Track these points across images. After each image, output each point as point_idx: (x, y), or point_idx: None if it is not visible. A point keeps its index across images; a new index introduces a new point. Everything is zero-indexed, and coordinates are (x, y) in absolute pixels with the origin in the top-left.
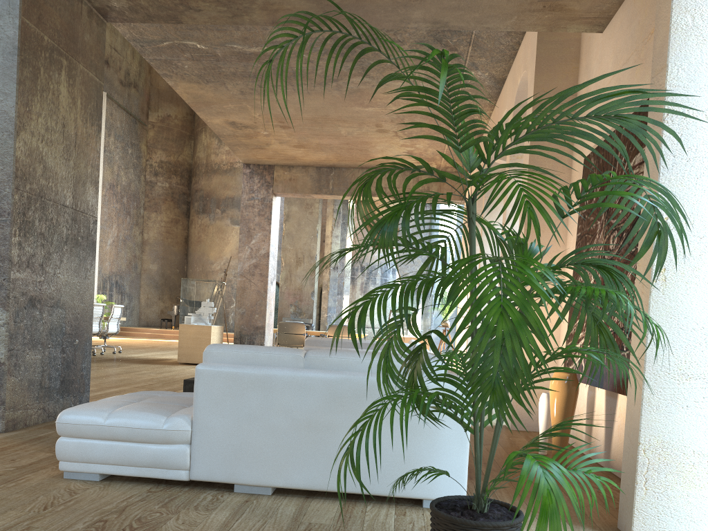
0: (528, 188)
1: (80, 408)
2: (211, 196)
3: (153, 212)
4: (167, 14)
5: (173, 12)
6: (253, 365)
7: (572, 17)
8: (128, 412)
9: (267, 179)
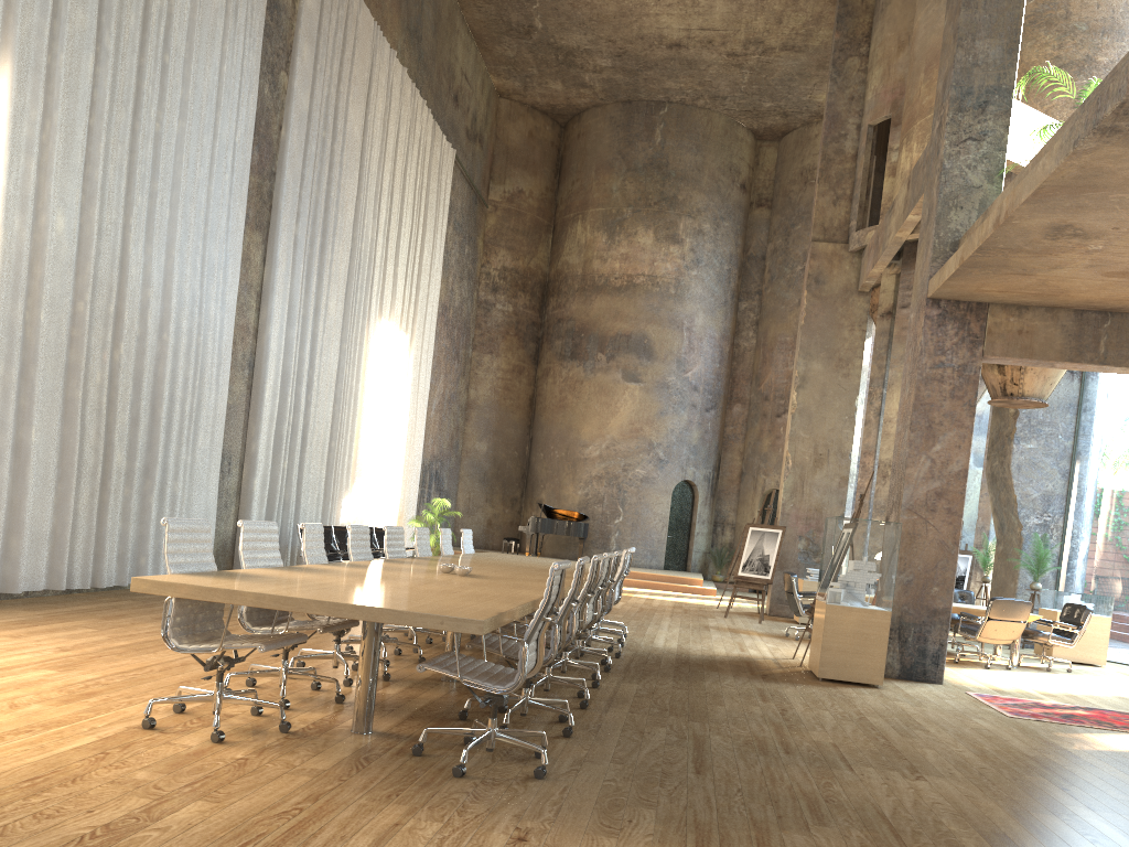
0: None
1: None
2: (589, 330)
3: (487, 354)
4: None
5: None
6: None
7: None
8: None
9: (973, 329)
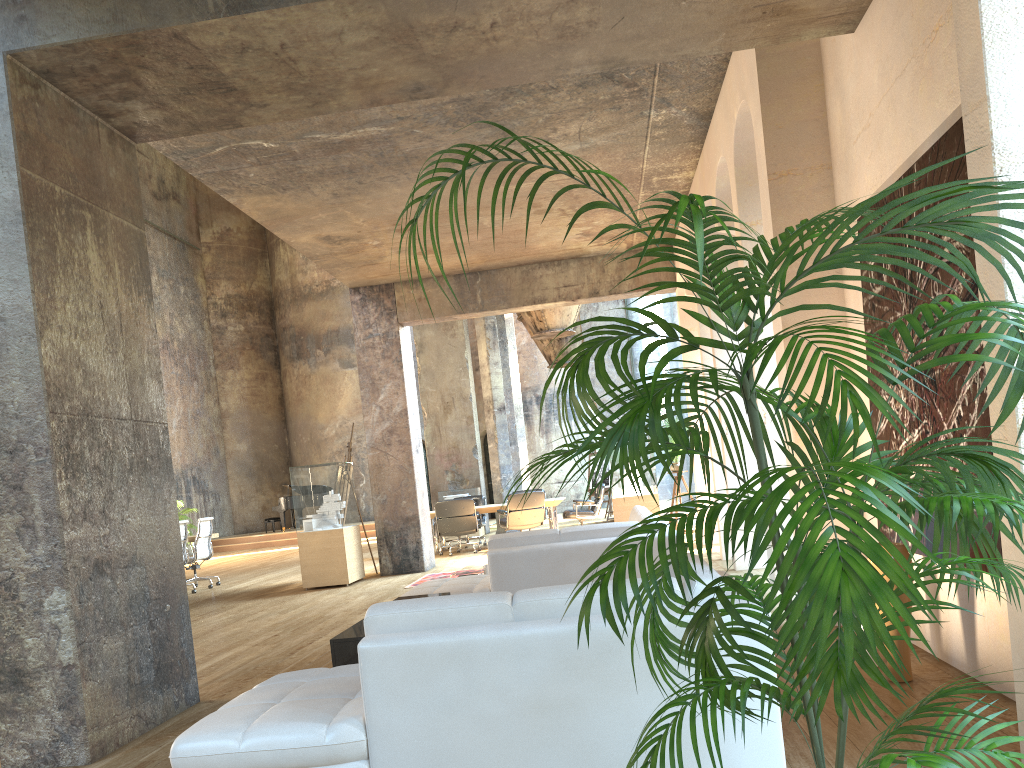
0: (841, 359)
1: (201, 730)
2: (306, 332)
3: (229, 369)
4: (220, 118)
5: (227, 114)
6: (440, 628)
7: (806, 20)
8: (270, 726)
9: (387, 304)
